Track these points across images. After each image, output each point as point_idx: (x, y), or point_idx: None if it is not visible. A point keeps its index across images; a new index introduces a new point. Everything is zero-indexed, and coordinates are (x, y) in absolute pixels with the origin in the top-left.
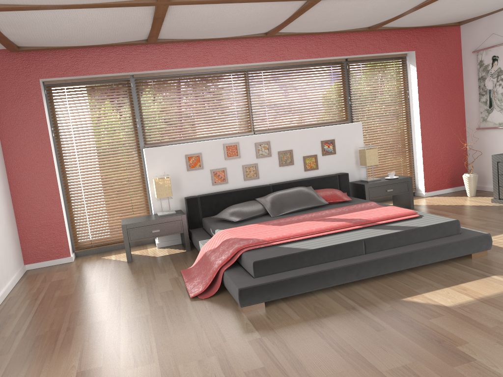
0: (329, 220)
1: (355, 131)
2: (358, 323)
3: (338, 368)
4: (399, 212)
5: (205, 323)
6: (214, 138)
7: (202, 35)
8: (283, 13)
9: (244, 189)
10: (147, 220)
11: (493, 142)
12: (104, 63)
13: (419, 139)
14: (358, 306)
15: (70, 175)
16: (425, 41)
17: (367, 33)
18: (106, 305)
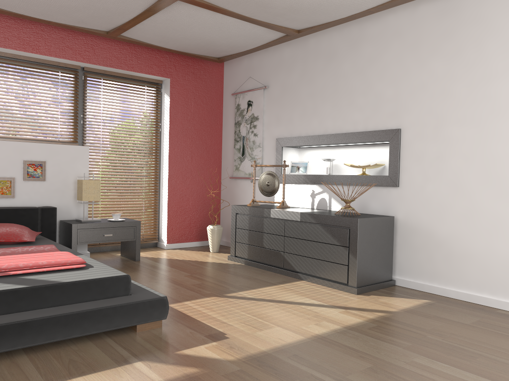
0: None
1: (78, 156)
2: None
3: None
4: (58, 260)
5: None
6: None
7: None
8: None
9: None
10: None
11: (243, 194)
12: None
13: (166, 180)
14: None
15: None
16: (183, 71)
17: (111, 43)
18: None
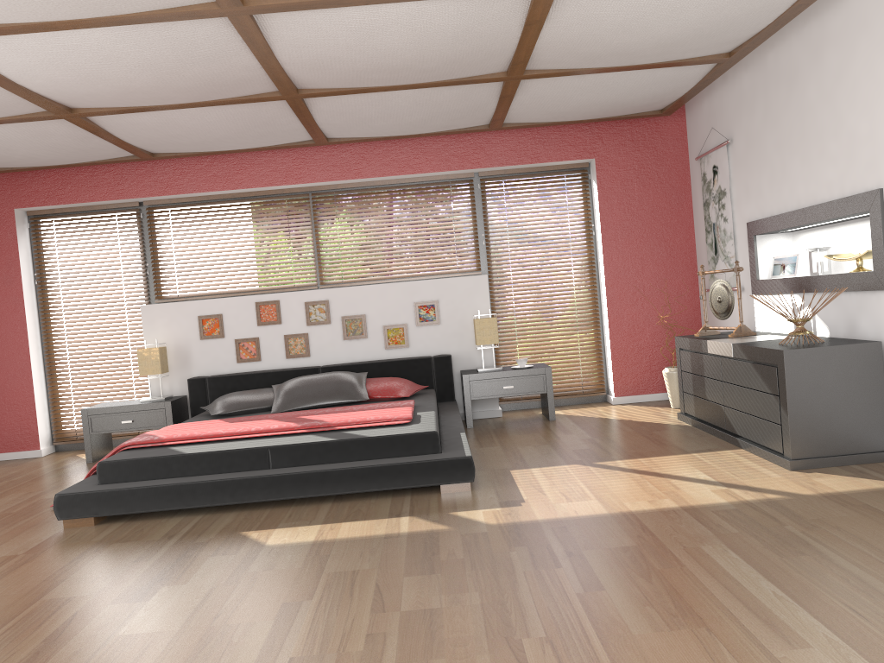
0: (289, 420)
1: (475, 289)
2: (136, 552)
3: (12, 591)
4: (386, 415)
5: (8, 534)
6: (256, 293)
7: (200, 147)
8: (277, 117)
9: (276, 371)
10: (118, 405)
11: None
12: (98, 186)
13: (605, 305)
14: (183, 534)
15: (54, 338)
16: (614, 143)
17: (505, 133)
18: None
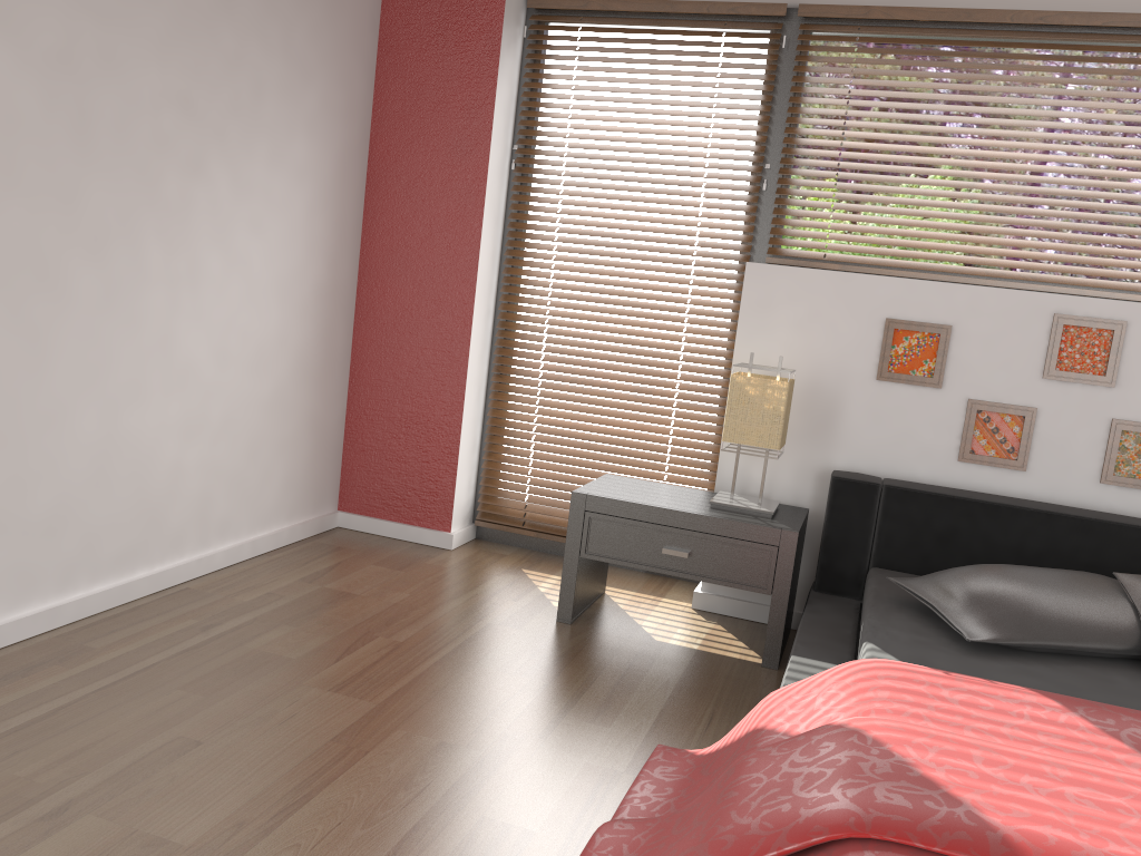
0: None
1: None
2: None
3: None
4: None
5: None
6: (1031, 287)
7: None
8: None
9: (1085, 517)
10: (660, 503)
11: None
12: None
13: None
14: None
15: (524, 297)
16: None
17: None
18: (286, 768)
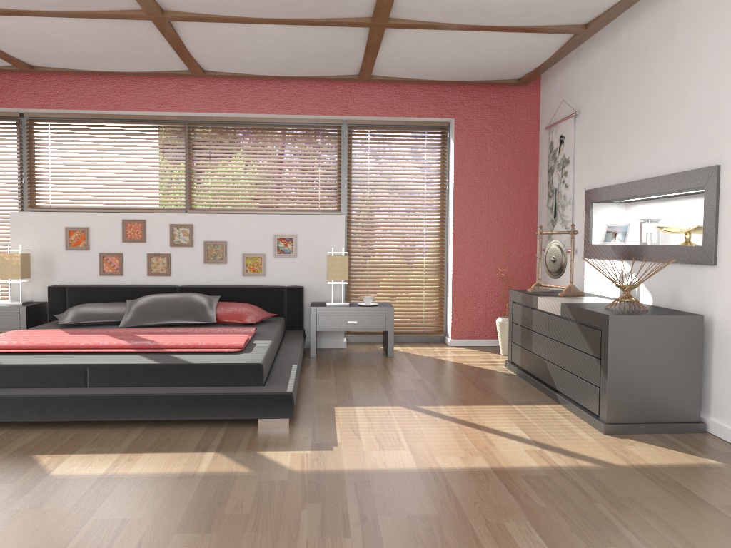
0: (123, 337)
1: (332, 228)
2: None
3: None
4: (219, 342)
5: None
6: (126, 211)
7: (76, 64)
8: (147, 39)
9: (135, 287)
10: None
11: None
12: None
13: (451, 254)
14: None
15: None
16: (473, 106)
17: (374, 85)
18: None
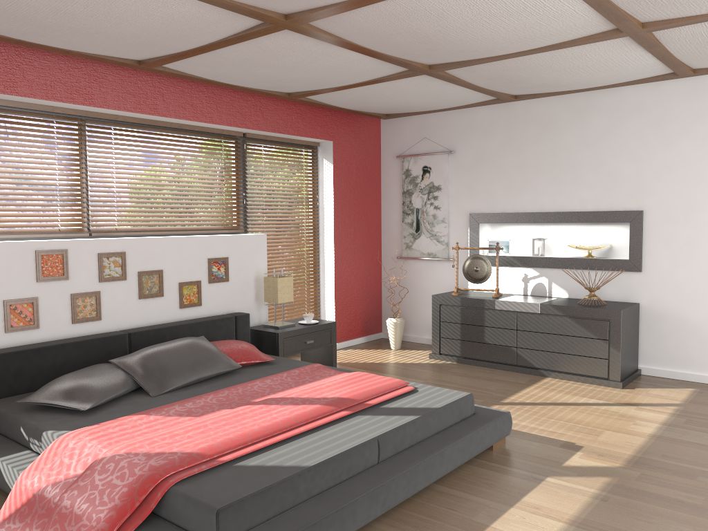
0: (288, 402)
1: (257, 247)
2: None
3: None
4: (385, 383)
5: None
6: (9, 236)
7: (30, 30)
8: (208, 34)
9: (78, 341)
10: None
11: (418, 277)
12: None
13: (332, 265)
14: None
15: None
16: (344, 131)
17: (278, 102)
18: None
